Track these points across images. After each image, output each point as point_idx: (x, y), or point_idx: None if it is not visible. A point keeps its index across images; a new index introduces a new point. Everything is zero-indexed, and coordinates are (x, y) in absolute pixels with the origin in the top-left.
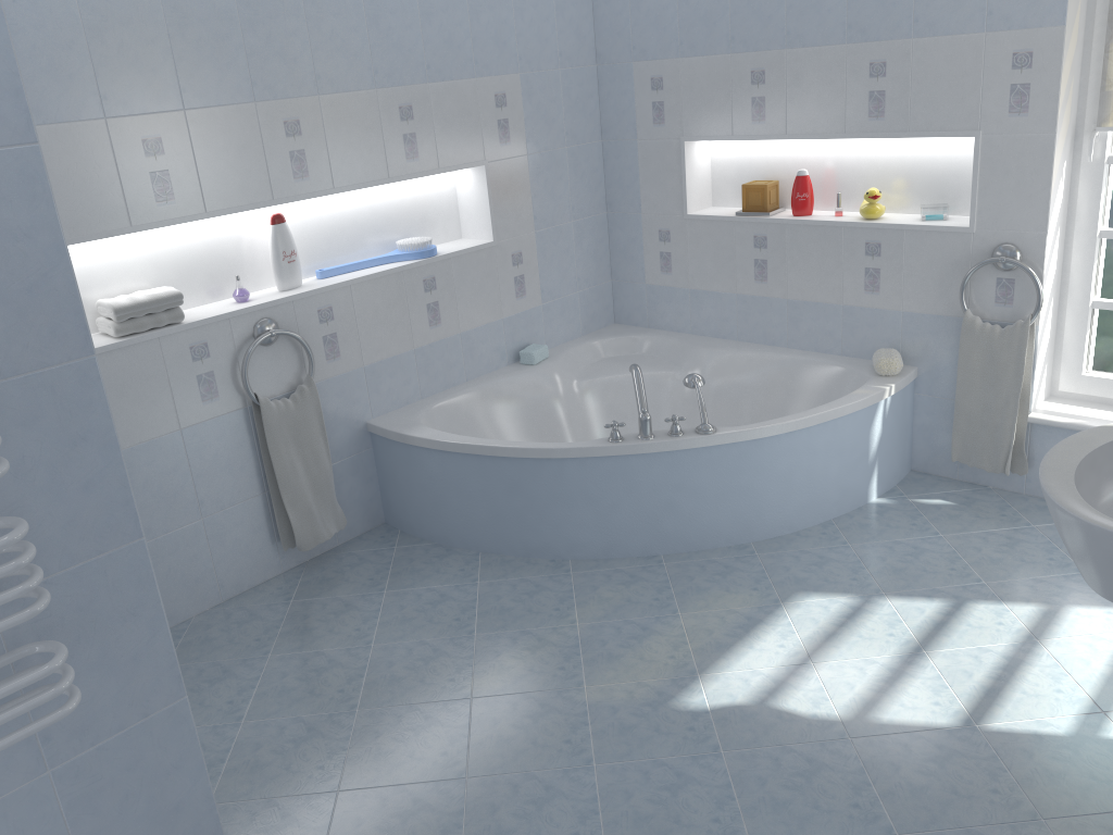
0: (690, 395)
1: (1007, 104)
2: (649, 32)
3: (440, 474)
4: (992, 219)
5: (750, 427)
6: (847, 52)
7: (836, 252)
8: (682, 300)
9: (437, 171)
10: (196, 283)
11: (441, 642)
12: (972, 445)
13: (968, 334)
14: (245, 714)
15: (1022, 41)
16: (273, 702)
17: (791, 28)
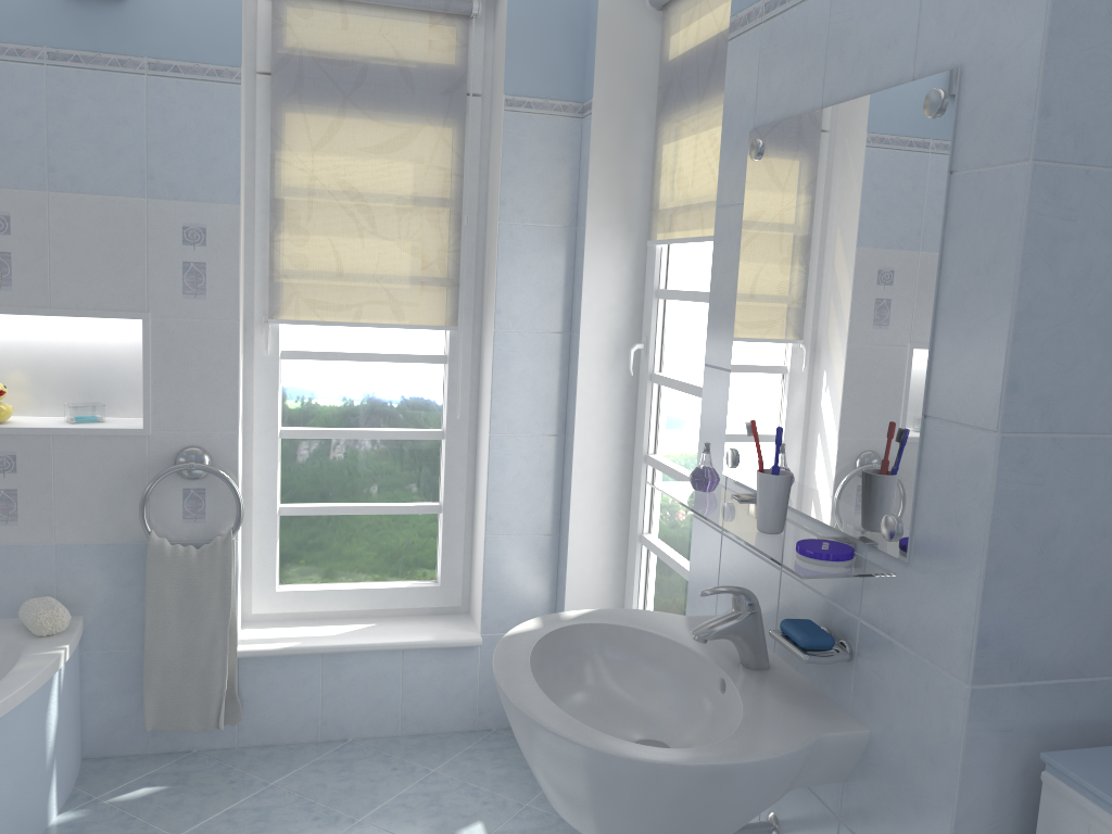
0: None
1: (180, 284)
2: None
3: None
4: (173, 418)
5: None
6: None
7: None
8: None
9: None
10: None
11: None
12: (172, 702)
13: (158, 561)
14: None
15: (193, 215)
16: None
17: None
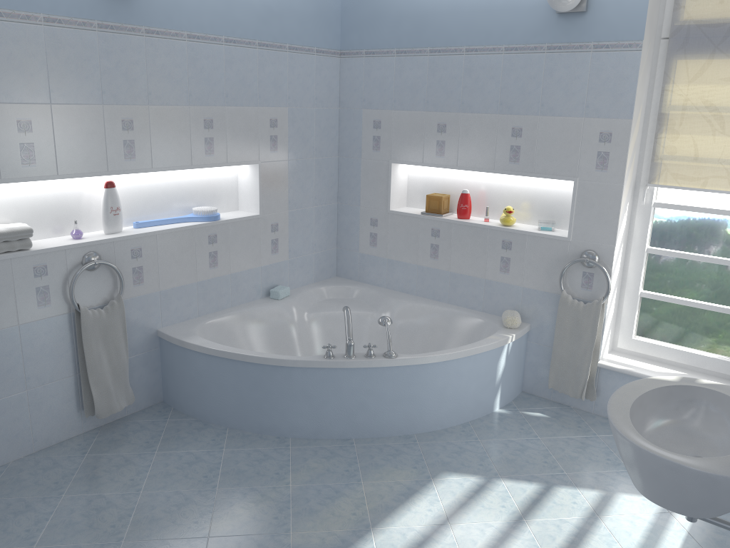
0: (382, 329)
1: (594, 163)
2: (375, 91)
3: (205, 371)
4: (582, 233)
5: (420, 356)
6: (498, 119)
7: (483, 244)
8: (382, 265)
9: (226, 164)
10: (45, 222)
11: (192, 492)
12: (561, 378)
13: (563, 305)
14: (37, 541)
15: (606, 126)
16: (60, 532)
17: (465, 100)
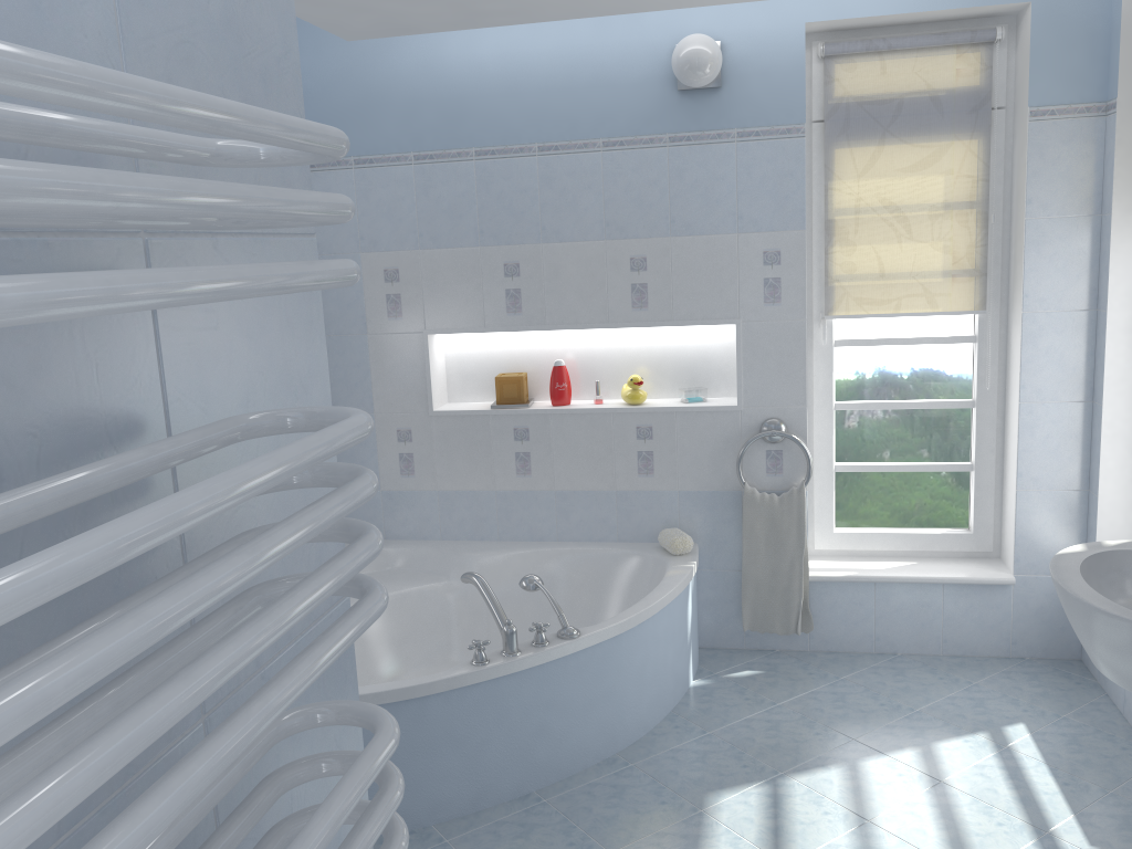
0: (467, 605)
1: (762, 295)
2: (381, 222)
3: None
4: (758, 396)
5: (611, 623)
6: (606, 248)
7: (606, 438)
8: (428, 504)
9: None
10: None
11: None
12: (762, 611)
13: (750, 504)
14: None
15: (770, 242)
16: None
17: (547, 224)
